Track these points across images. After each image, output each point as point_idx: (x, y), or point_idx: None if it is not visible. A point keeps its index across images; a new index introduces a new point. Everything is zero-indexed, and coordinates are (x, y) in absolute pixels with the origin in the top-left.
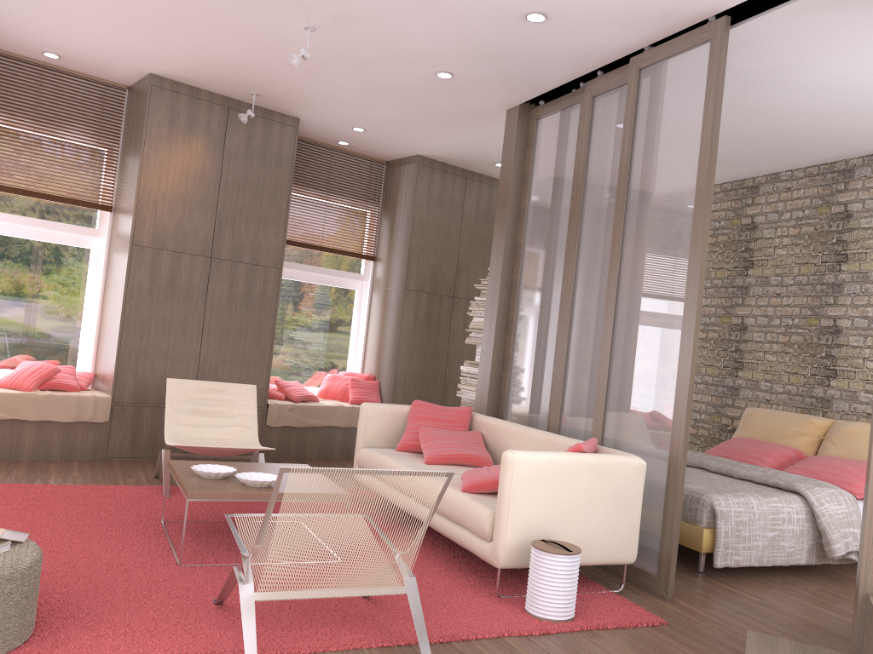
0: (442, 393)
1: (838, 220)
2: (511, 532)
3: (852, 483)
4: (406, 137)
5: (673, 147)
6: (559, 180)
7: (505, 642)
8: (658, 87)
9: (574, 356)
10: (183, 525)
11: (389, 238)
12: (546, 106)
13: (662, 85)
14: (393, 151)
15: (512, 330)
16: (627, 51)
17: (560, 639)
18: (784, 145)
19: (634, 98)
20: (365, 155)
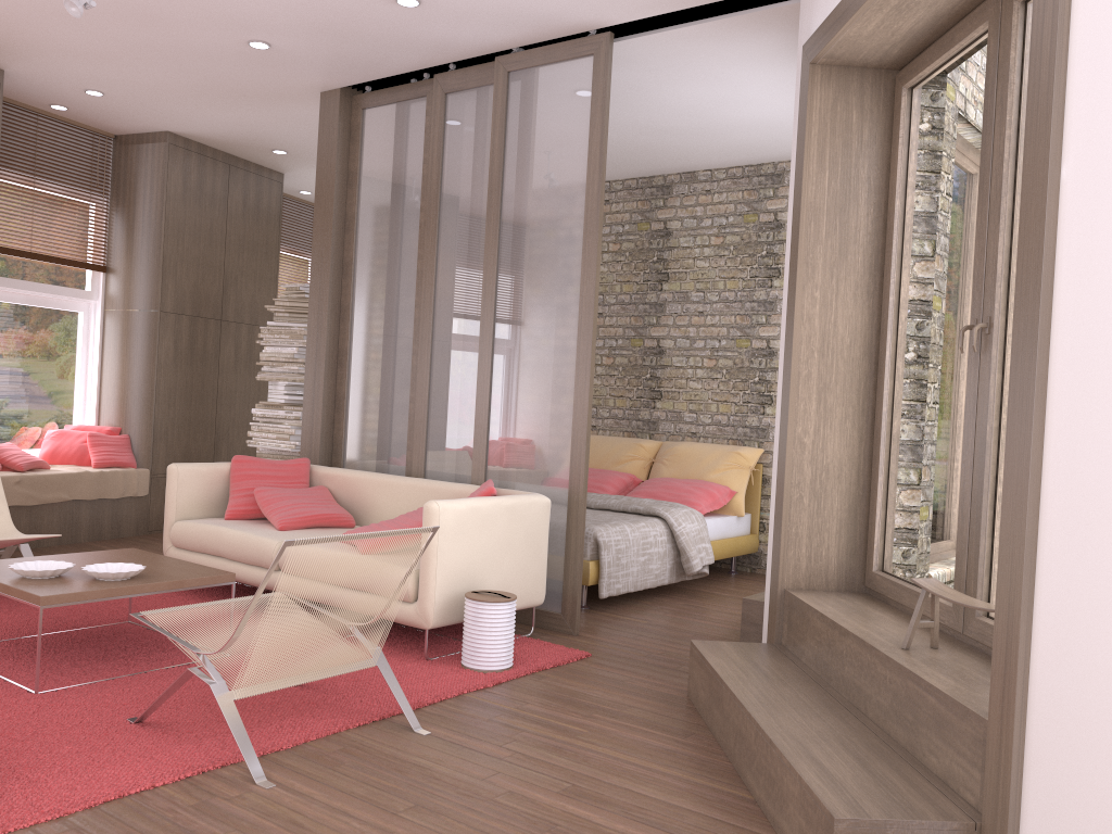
0: (213, 445)
1: (658, 238)
2: (440, 588)
3: (693, 501)
4: (162, 109)
5: (554, 165)
6: (402, 186)
7: (470, 698)
8: (533, 96)
9: (439, 391)
10: (38, 641)
11: (128, 241)
12: (377, 95)
13: (538, 95)
14: (133, 123)
15: (346, 364)
16: (494, 49)
17: (514, 685)
18: (612, 156)
19: (504, 104)
20: (85, 125)
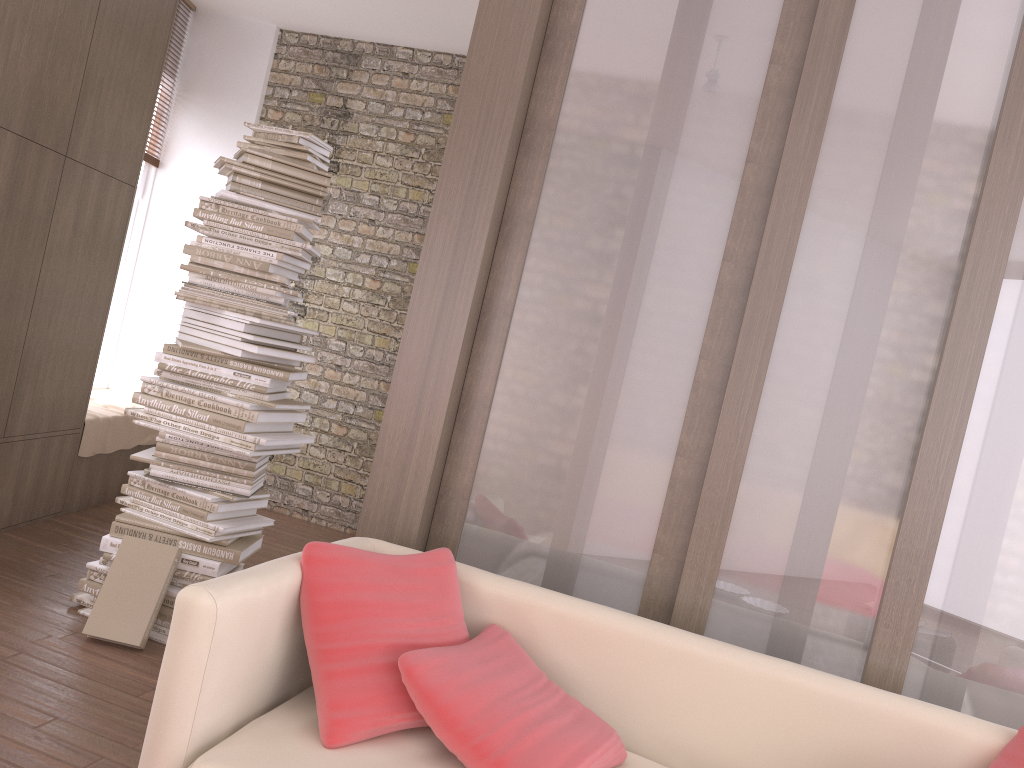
0: (12, 389)
1: None
2: None
3: None
4: None
5: None
6: None
7: None
8: None
9: (777, 453)
10: None
11: None
12: None
13: None
14: None
15: (503, 337)
16: None
17: None
18: None
19: None
20: None
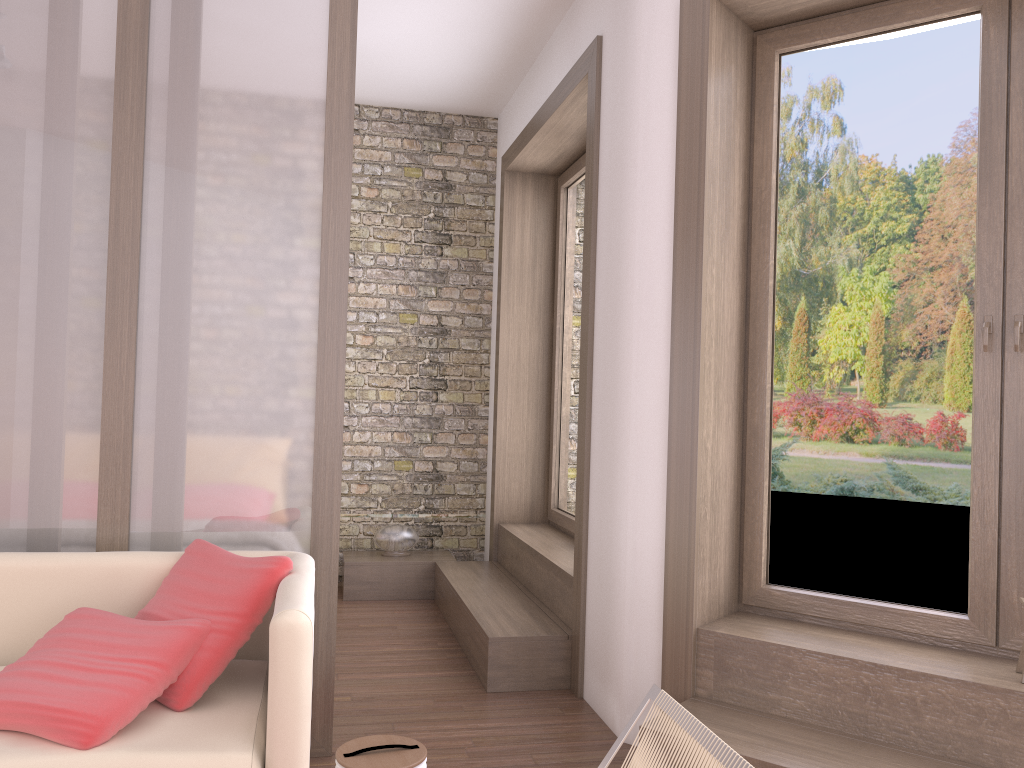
0: None
1: None
2: None
3: None
4: None
5: (262, 30)
6: None
7: None
8: None
9: None
10: None
11: None
12: None
13: None
14: None
15: None
16: None
17: None
18: None
19: None
20: None
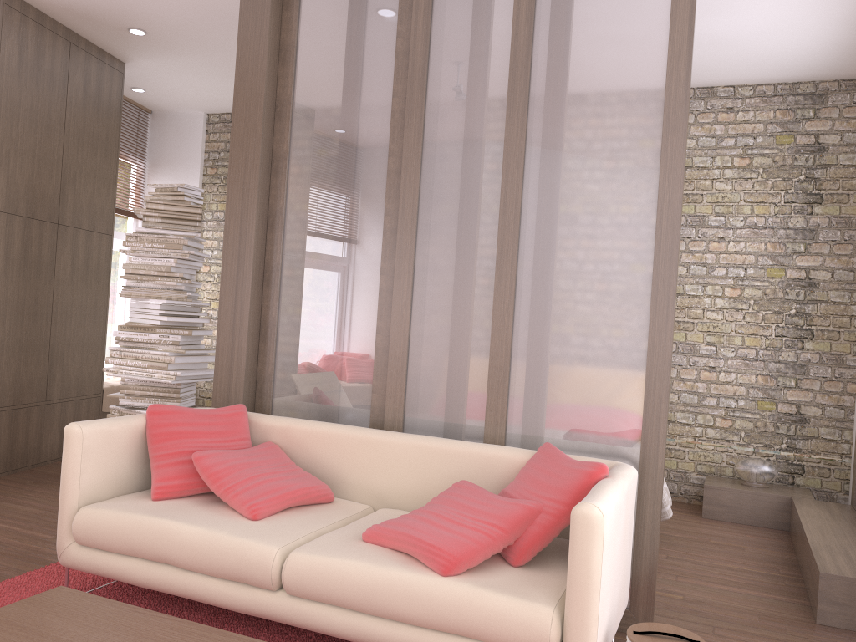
0: (46, 370)
1: None
2: (599, 635)
3: None
4: None
5: (614, 43)
6: (363, 65)
7: None
8: None
9: (426, 322)
10: None
11: None
12: None
13: None
14: None
15: (278, 282)
16: None
17: None
18: None
19: None
20: None
